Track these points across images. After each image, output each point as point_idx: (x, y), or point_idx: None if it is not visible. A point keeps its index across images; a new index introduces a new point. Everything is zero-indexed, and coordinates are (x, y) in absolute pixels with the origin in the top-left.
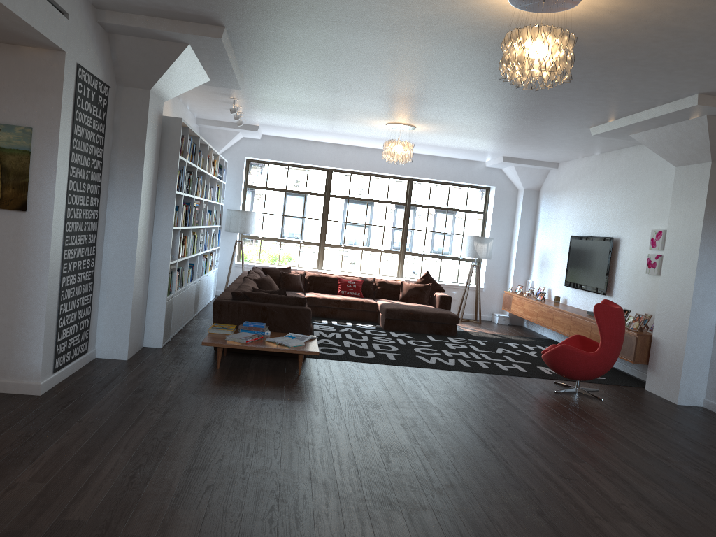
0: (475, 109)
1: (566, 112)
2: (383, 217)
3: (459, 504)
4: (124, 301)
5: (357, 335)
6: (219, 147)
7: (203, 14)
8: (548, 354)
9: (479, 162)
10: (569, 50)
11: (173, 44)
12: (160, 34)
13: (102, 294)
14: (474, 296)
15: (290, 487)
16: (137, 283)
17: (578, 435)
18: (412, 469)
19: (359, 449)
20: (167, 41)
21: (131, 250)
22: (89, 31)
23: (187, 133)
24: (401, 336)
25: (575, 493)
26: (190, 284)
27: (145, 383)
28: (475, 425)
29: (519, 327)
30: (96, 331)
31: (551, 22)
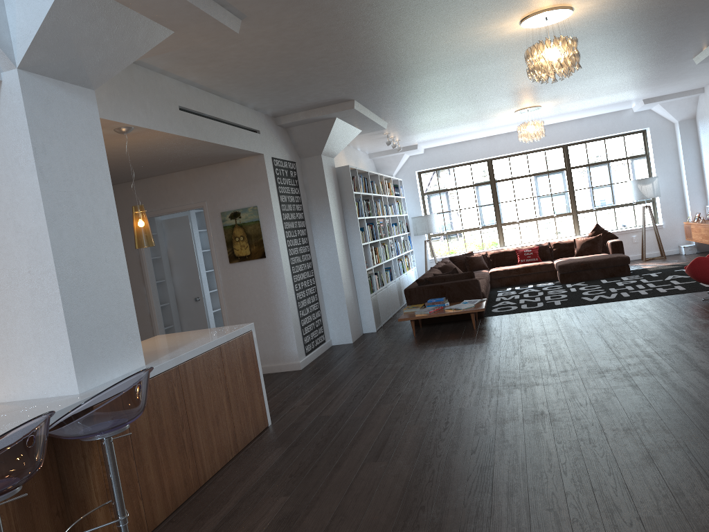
0: (575, 80)
1: (654, 57)
2: (548, 186)
3: (565, 379)
4: (340, 303)
5: (534, 293)
6: (392, 170)
7: (337, 98)
8: (687, 268)
9: (626, 110)
10: (571, 48)
11: (326, 121)
12: (316, 118)
13: (325, 301)
14: (655, 235)
15: (450, 387)
16: (346, 288)
17: (699, 326)
18: (539, 367)
19: (504, 363)
20: (322, 120)
21: (336, 267)
22: (273, 134)
23: (356, 174)
24: (574, 286)
25: (663, 361)
26: (390, 283)
27: (364, 353)
28: (606, 335)
29: (707, 253)
30: (328, 327)
31: (567, 23)
